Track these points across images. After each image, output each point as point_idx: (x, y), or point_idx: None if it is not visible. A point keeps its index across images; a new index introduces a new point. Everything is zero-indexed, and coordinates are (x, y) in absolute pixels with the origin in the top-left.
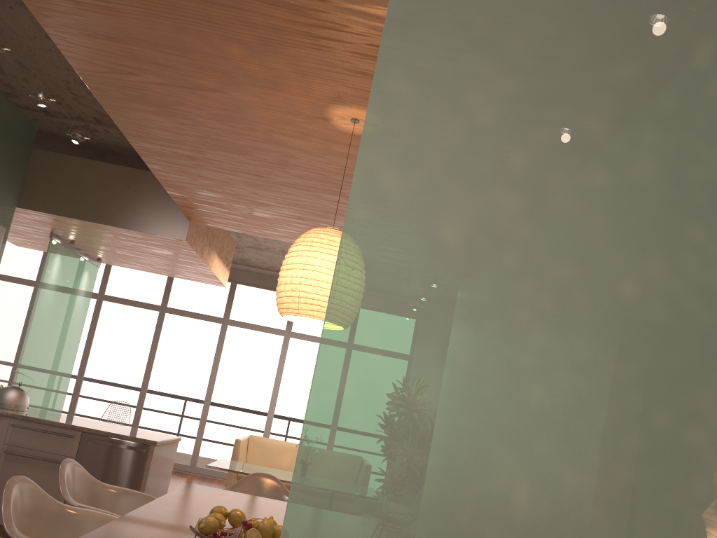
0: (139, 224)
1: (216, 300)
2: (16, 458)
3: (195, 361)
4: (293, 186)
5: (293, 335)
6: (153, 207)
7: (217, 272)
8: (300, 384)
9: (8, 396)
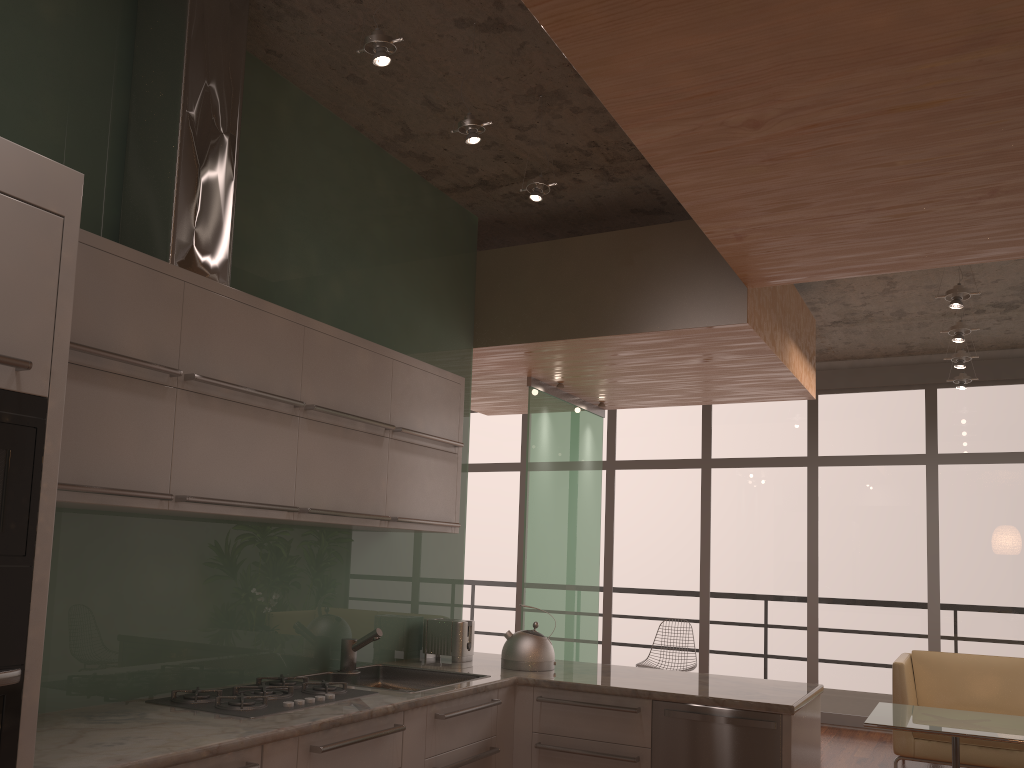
0: (660, 318)
1: (787, 429)
2: (555, 755)
3: (775, 536)
4: (996, 104)
5: (943, 459)
6: (677, 281)
7: (799, 375)
8: (978, 544)
9: (522, 649)
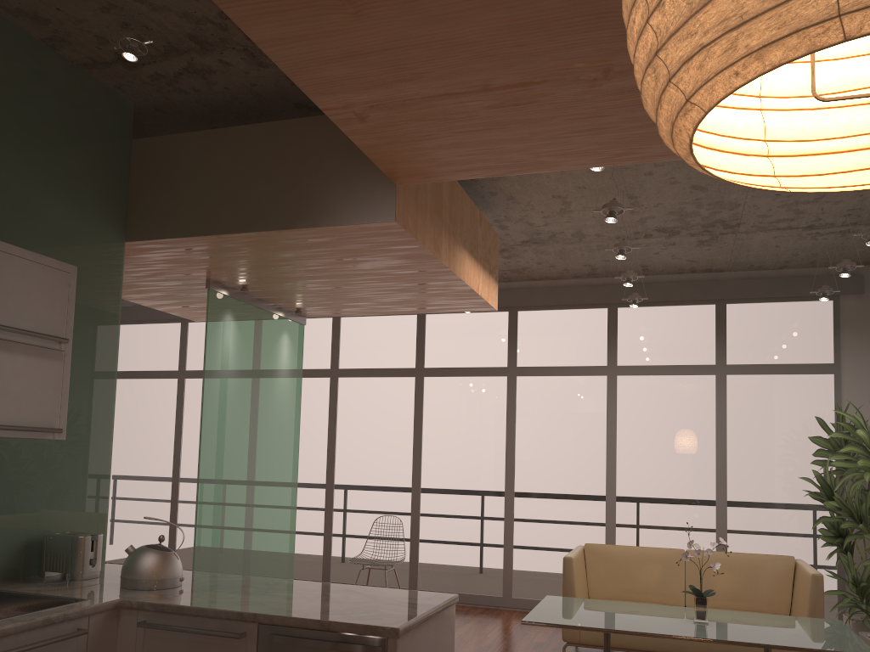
0: (312, 214)
1: (491, 342)
2: None
3: (478, 439)
4: None
5: (621, 370)
6: (329, 176)
7: (475, 285)
8: (648, 446)
9: (140, 566)
